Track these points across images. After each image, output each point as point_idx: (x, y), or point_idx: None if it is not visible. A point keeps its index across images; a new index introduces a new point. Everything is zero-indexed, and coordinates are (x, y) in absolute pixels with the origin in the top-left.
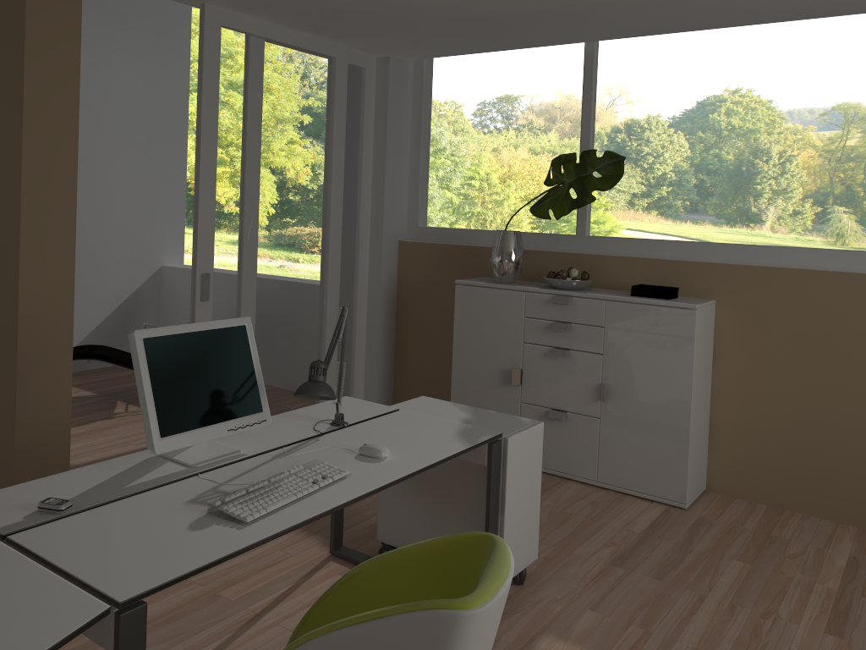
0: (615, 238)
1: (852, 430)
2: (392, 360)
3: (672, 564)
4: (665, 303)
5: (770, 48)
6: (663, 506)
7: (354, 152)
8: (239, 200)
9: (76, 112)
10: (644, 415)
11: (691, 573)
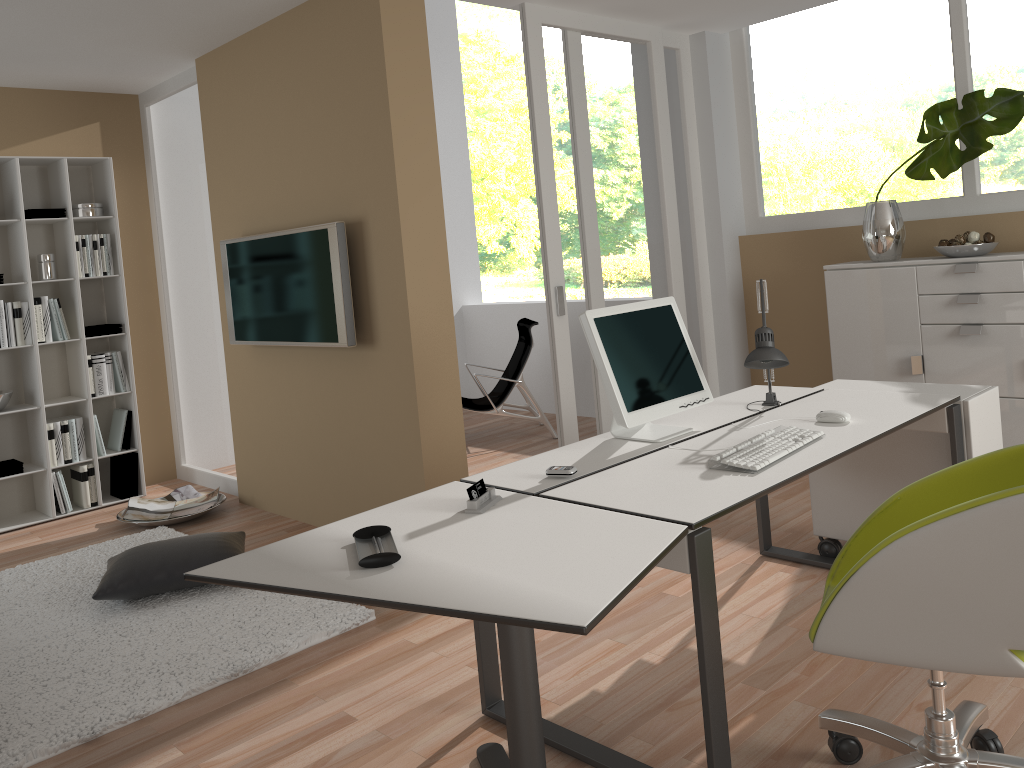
0: (1016, 191)
1: None
2: (748, 372)
3: None
4: None
5: None
6: None
7: (679, 144)
8: (578, 206)
9: (433, 129)
10: None
11: None
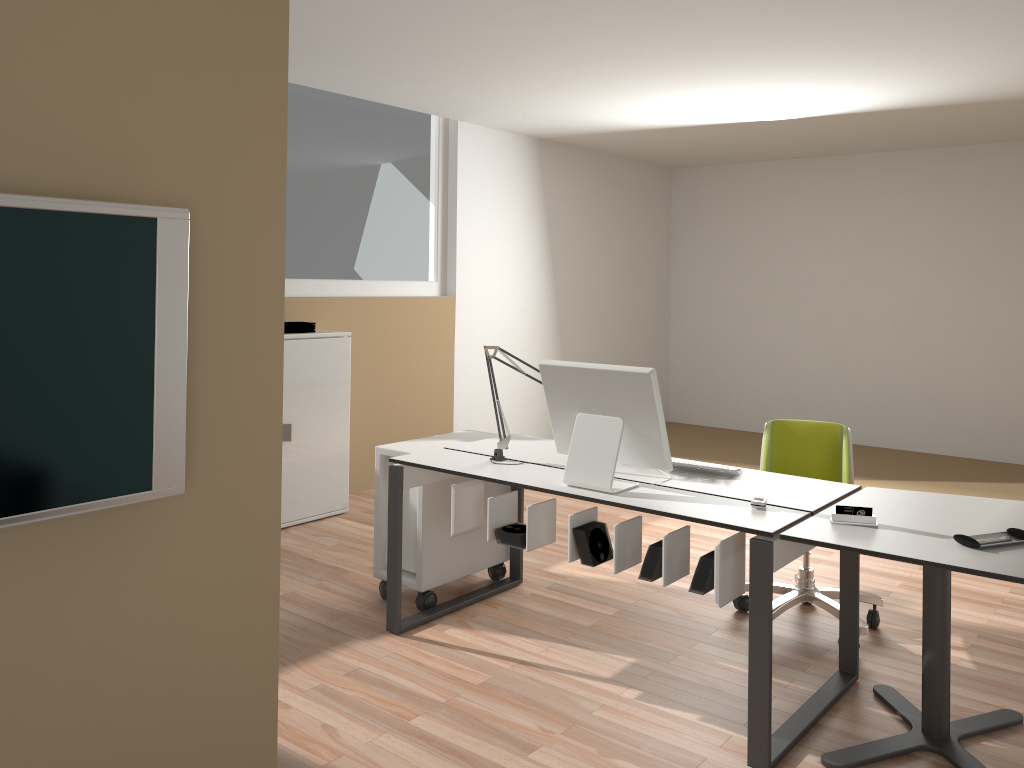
0: None
1: (392, 413)
2: None
3: None
4: (329, 334)
5: (329, 113)
6: (335, 517)
7: None
8: None
9: None
10: (316, 442)
11: None
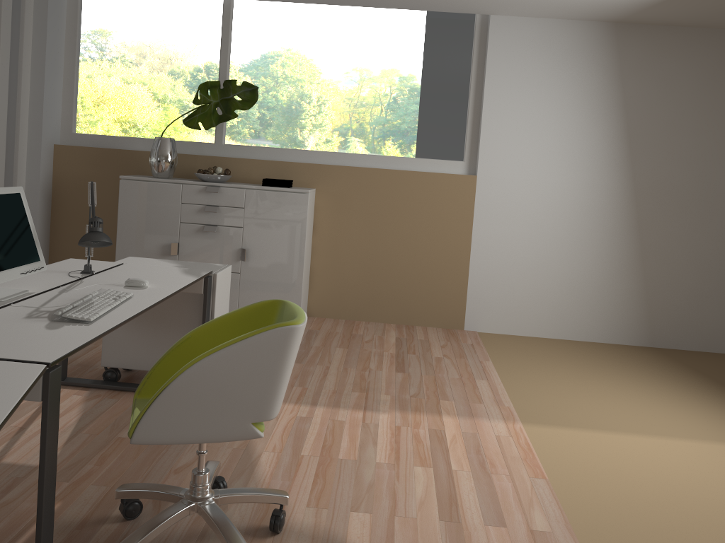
0: (245, 146)
1: (394, 266)
2: (48, 247)
3: (304, 355)
4: (288, 189)
5: (352, 23)
6: None
7: (15, 63)
8: None
9: None
10: (272, 267)
11: (316, 357)
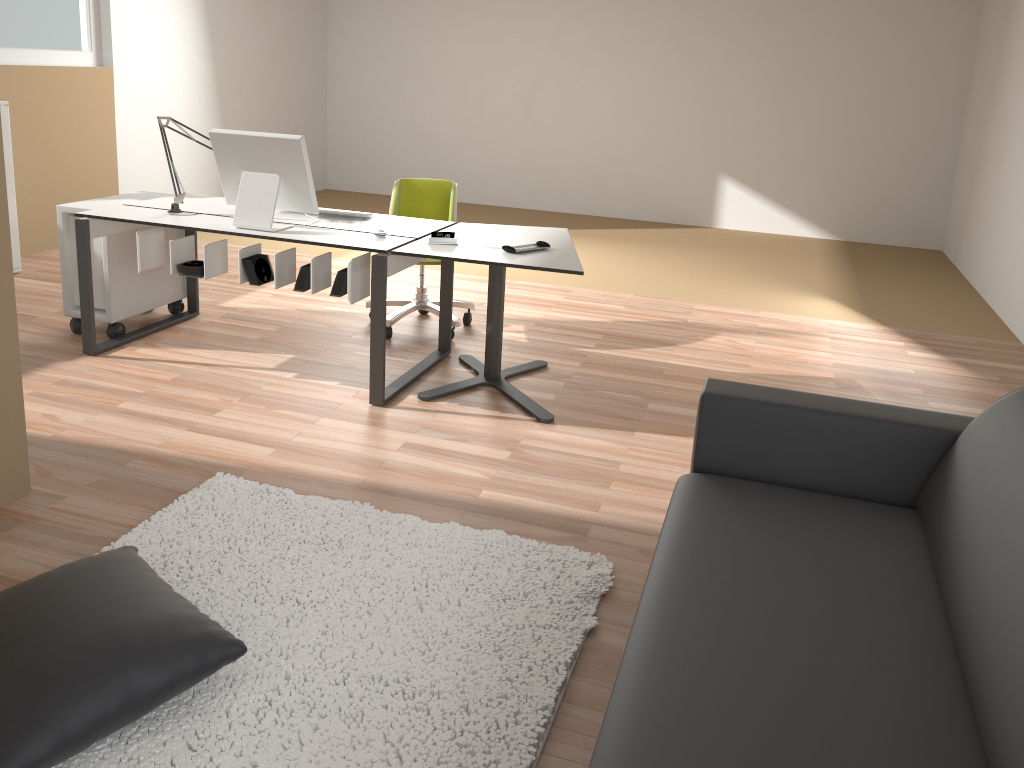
0: None
1: (55, 181)
2: None
3: None
4: None
5: None
6: None
7: None
8: None
9: None
10: None
11: None
